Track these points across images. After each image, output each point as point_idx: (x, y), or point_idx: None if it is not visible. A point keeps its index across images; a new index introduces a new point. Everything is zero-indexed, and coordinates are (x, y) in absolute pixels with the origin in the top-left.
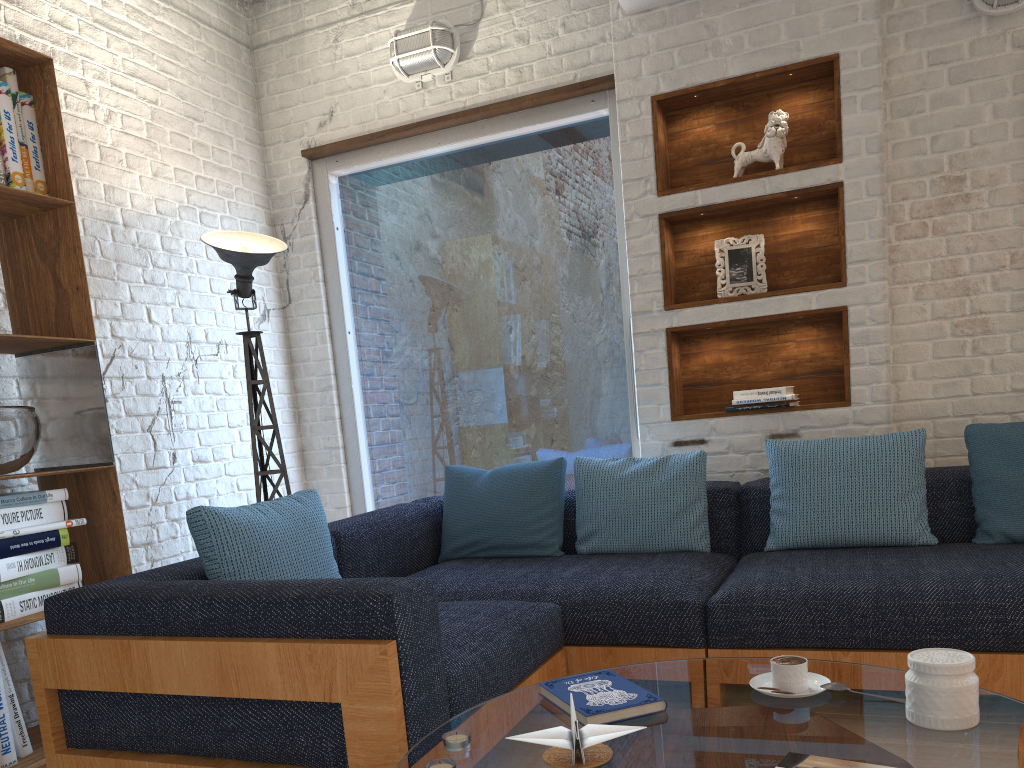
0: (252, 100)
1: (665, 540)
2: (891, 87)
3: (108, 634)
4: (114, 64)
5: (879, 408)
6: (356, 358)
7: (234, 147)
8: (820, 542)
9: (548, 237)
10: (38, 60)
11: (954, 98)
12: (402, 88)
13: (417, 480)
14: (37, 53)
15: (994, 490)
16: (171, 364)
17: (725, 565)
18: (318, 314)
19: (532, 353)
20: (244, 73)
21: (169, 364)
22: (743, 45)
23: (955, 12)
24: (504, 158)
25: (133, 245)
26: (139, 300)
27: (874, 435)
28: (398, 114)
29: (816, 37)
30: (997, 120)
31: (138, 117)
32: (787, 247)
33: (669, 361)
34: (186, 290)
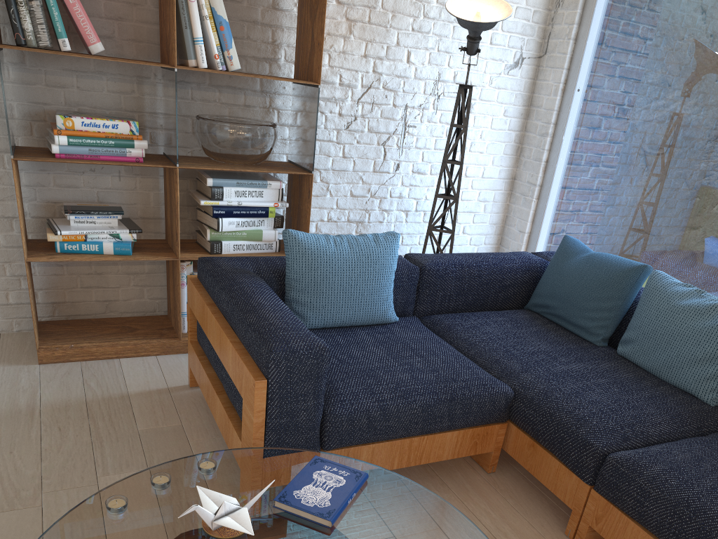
0: None
1: (678, 377)
2: None
3: (207, 292)
4: None
5: None
6: (576, 114)
7: None
8: None
9: None
10: None
11: None
12: None
13: (580, 231)
14: None
15: None
16: (416, 97)
17: (711, 426)
18: (559, 69)
19: (709, 152)
20: None
21: (414, 97)
22: None
23: None
24: None
25: None
26: (403, 44)
27: None
28: None
29: None
30: None
31: None
32: None
33: None
34: (447, 38)
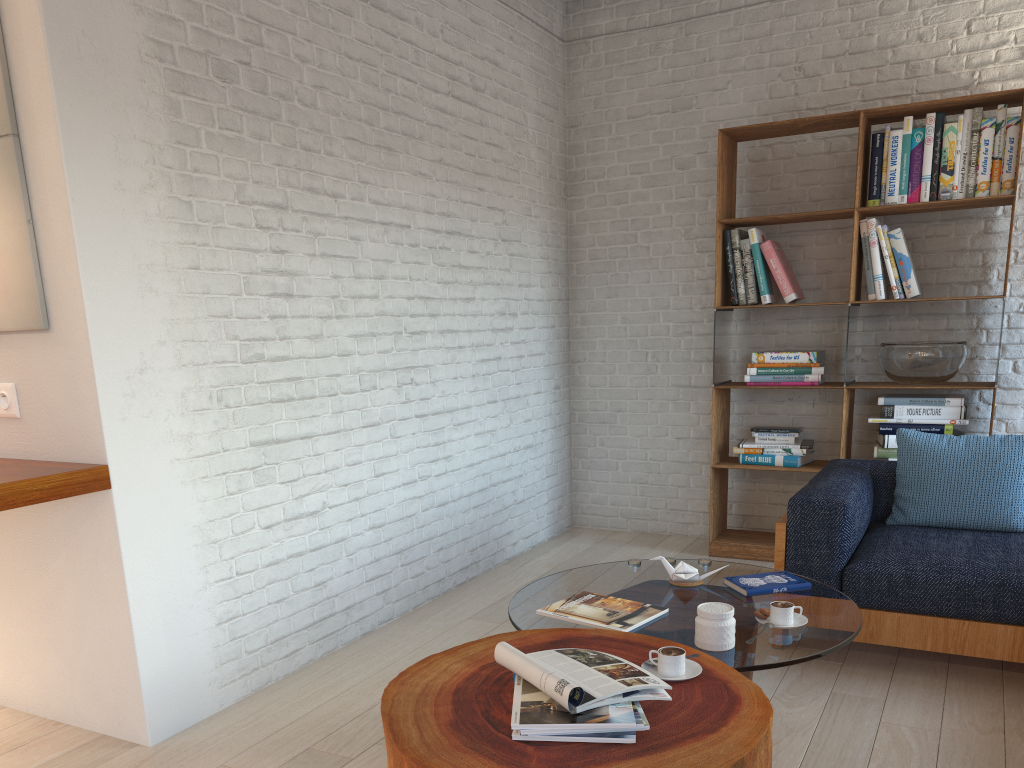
0: None
1: None
2: None
3: None
4: None
5: None
6: None
7: None
8: None
9: None
10: (1018, 92)
11: None
12: None
13: None
14: (1012, 90)
15: None
16: None
17: None
18: None
19: None
20: None
21: None
22: None
23: None
24: None
25: None
26: None
27: None
28: None
29: None
30: None
31: None
32: None
33: None
34: None
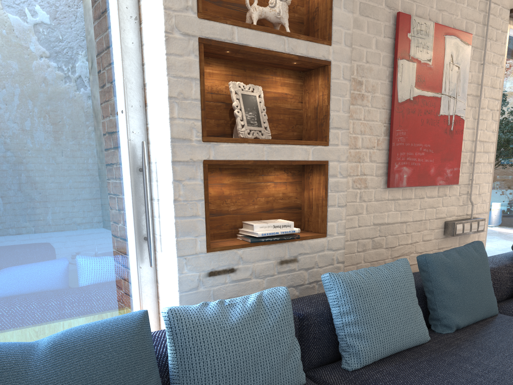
0: None
1: (281, 383)
2: None
3: None
4: None
5: (340, 238)
6: None
7: None
8: (387, 355)
9: (19, 17)
10: None
11: (361, 25)
12: None
13: None
14: None
15: (448, 298)
16: None
17: None
18: None
19: None
20: None
21: None
22: None
23: None
24: None
25: None
26: None
27: (337, 258)
28: None
29: None
30: (377, 50)
31: None
32: (271, 103)
33: (206, 193)
34: None
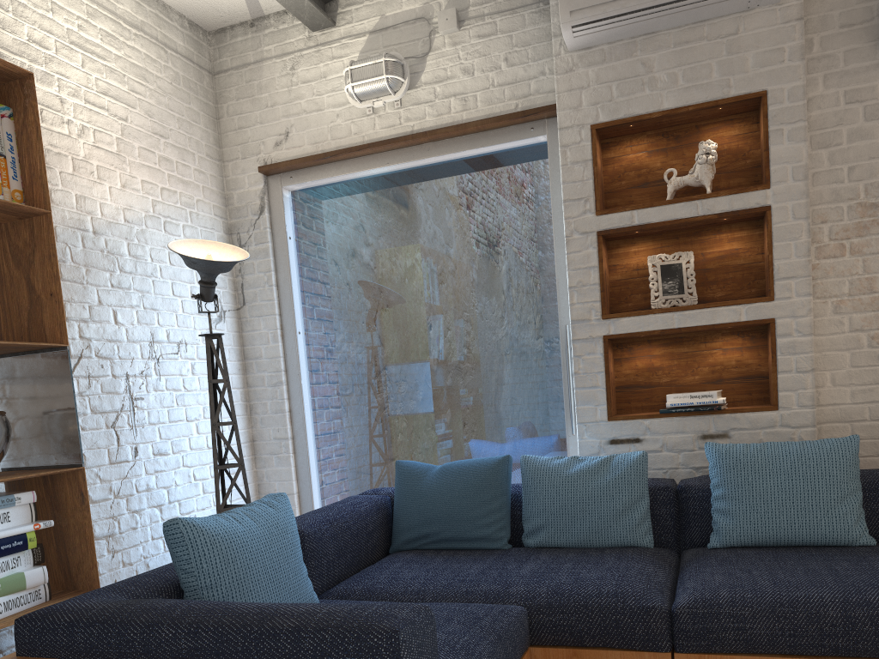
0: (213, 120)
1: (611, 536)
2: (811, 122)
3: (83, 658)
4: (88, 83)
5: (805, 412)
6: (305, 356)
7: (196, 162)
8: (763, 541)
9: (488, 249)
10: (19, 74)
11: (869, 133)
12: (354, 112)
13: (361, 469)
14: (18, 68)
15: None
16: (135, 363)
17: (671, 561)
18: (271, 315)
19: (472, 354)
20: (206, 96)
21: (133, 363)
22: (677, 81)
23: (870, 56)
24: (448, 177)
25: (102, 251)
26: (106, 303)
27: (800, 437)
28: (350, 136)
29: (745, 75)
30: None
31: (109, 132)
32: (714, 263)
33: (606, 366)
34: (150, 293)
